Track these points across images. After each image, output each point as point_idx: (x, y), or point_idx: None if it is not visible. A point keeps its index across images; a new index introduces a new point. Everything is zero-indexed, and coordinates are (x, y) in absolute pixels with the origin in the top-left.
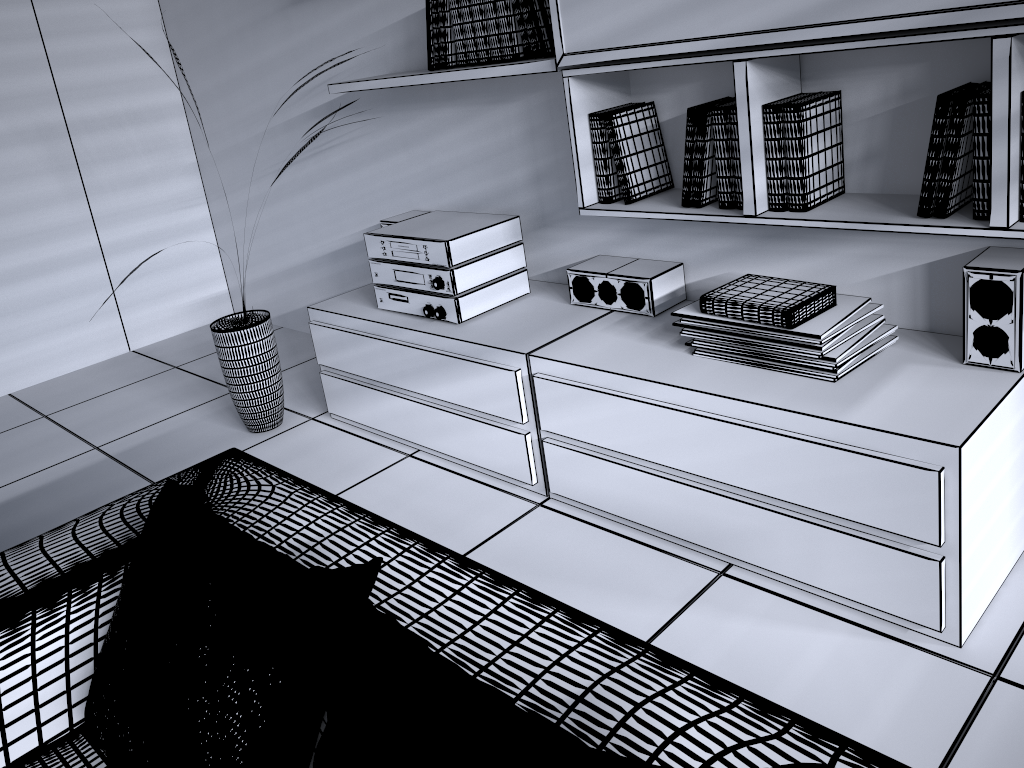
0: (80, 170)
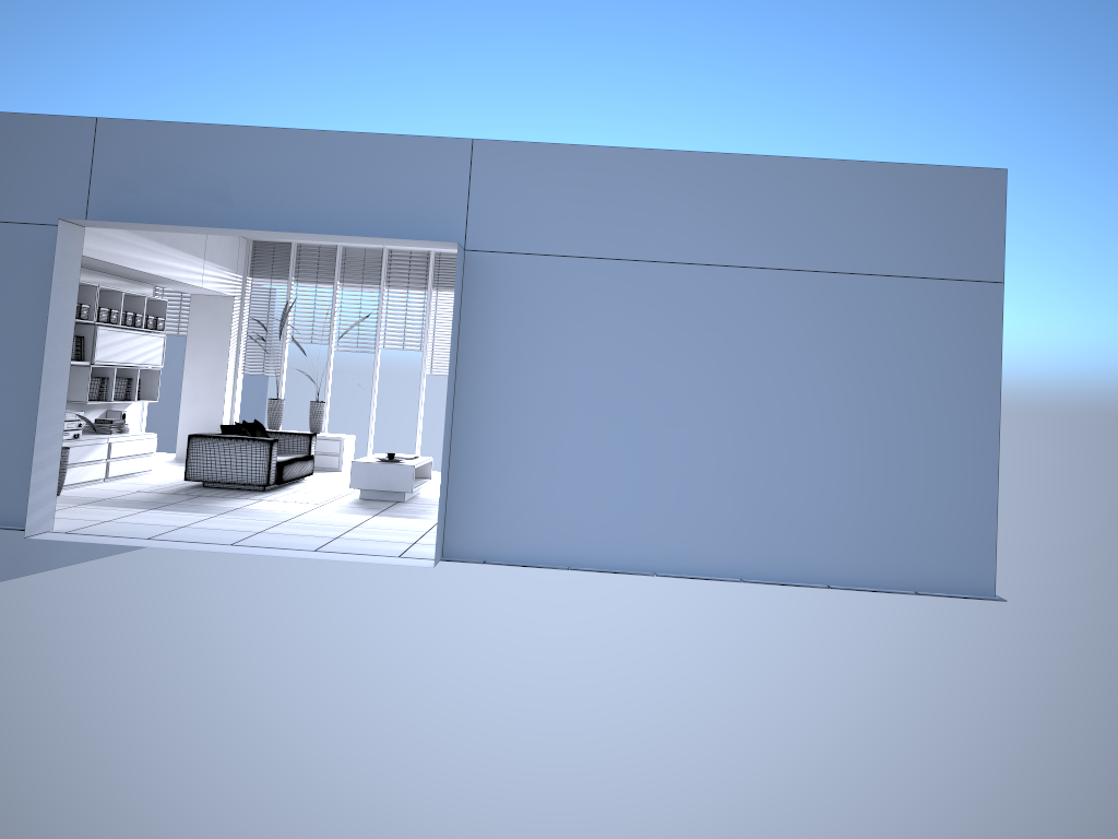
0: None
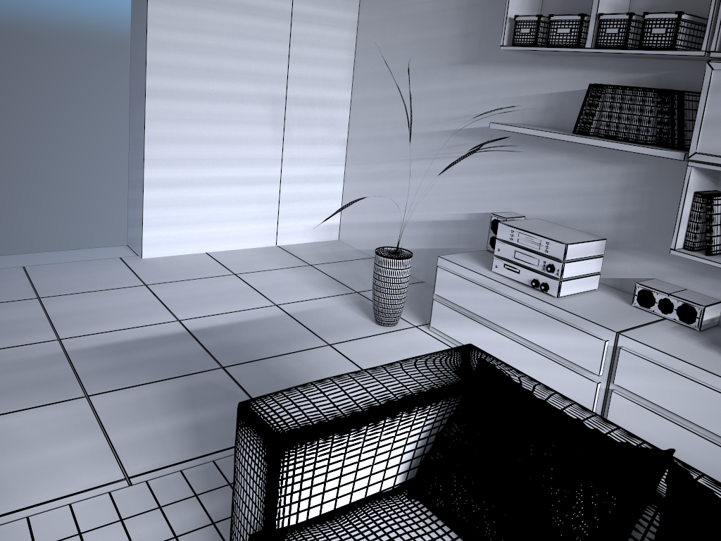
0: (284, 127)
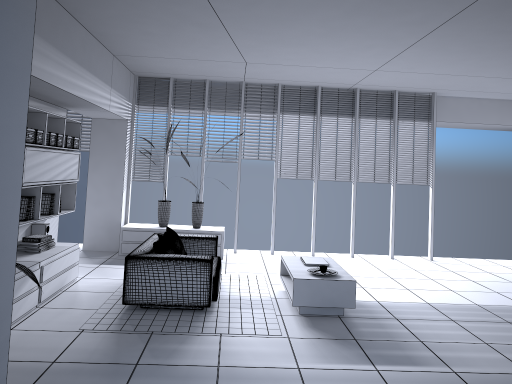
0: None
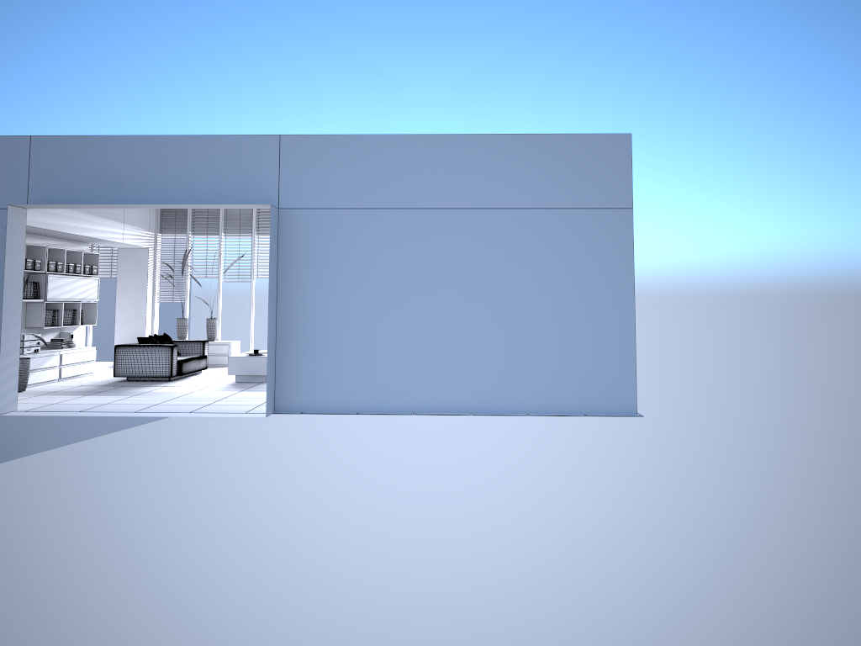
0: None
